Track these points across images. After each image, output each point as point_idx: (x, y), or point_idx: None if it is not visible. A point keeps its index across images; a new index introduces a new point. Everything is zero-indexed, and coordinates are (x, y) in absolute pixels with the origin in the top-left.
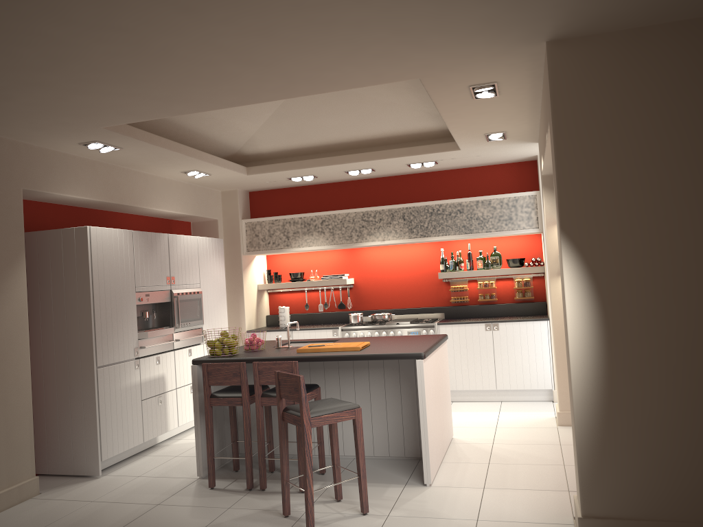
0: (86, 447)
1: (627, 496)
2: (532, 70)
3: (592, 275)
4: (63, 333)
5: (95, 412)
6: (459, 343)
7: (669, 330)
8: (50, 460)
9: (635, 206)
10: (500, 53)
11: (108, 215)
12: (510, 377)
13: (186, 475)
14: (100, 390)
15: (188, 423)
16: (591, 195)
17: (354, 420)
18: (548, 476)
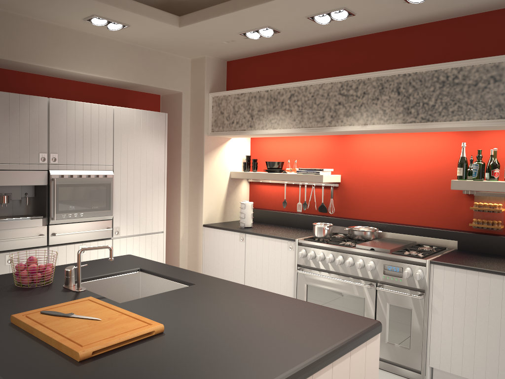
0: None
1: None
2: None
3: None
4: None
5: None
6: (464, 301)
7: None
8: None
9: None
10: None
11: (9, 74)
12: None
13: None
14: None
15: None
16: None
17: None
18: None
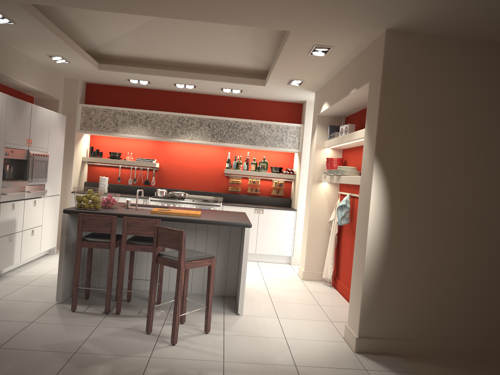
0: None
1: (386, 325)
2: (360, 45)
3: (388, 186)
4: None
5: None
6: None
7: (426, 226)
8: None
9: (420, 146)
10: (354, 28)
11: None
12: (265, 245)
13: (43, 300)
14: None
15: (24, 260)
16: (396, 135)
17: (210, 266)
18: (314, 311)
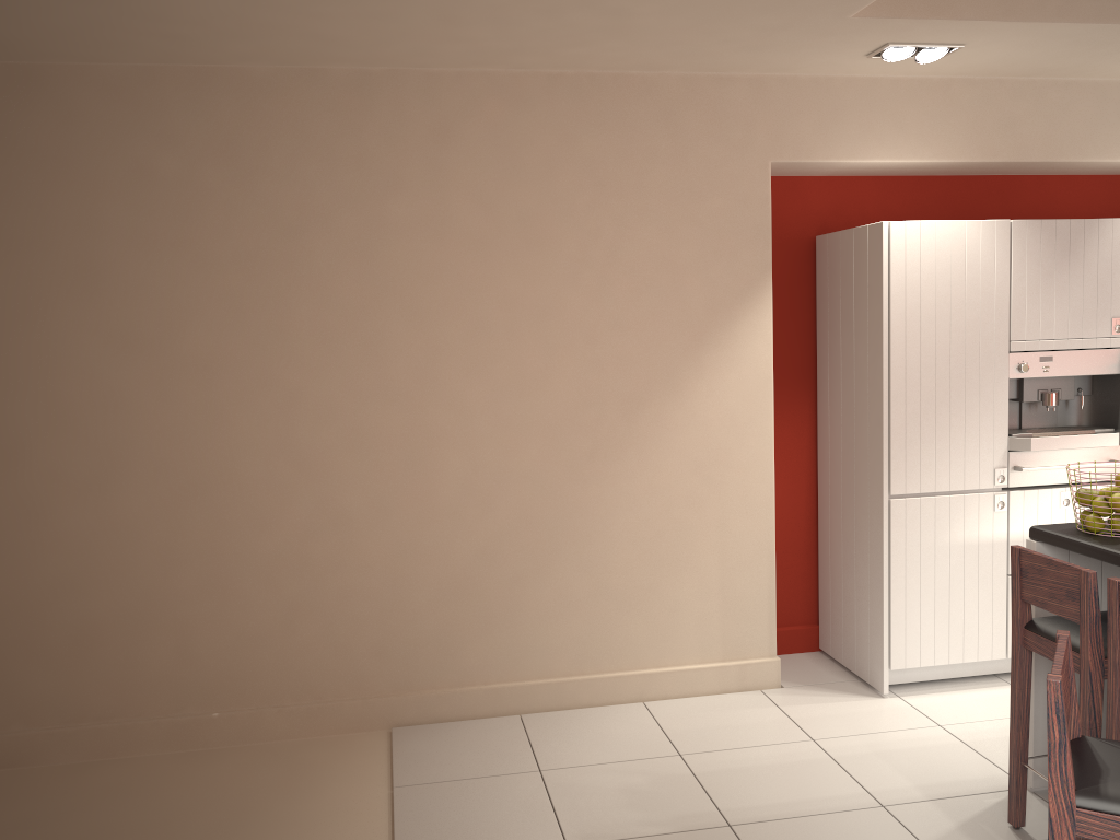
0: (870, 636)
1: None
2: None
3: None
4: (850, 422)
5: (881, 579)
6: None
7: None
8: (832, 634)
9: None
10: None
11: (1021, 184)
12: None
13: None
14: (894, 539)
15: None
16: None
17: None
18: None
